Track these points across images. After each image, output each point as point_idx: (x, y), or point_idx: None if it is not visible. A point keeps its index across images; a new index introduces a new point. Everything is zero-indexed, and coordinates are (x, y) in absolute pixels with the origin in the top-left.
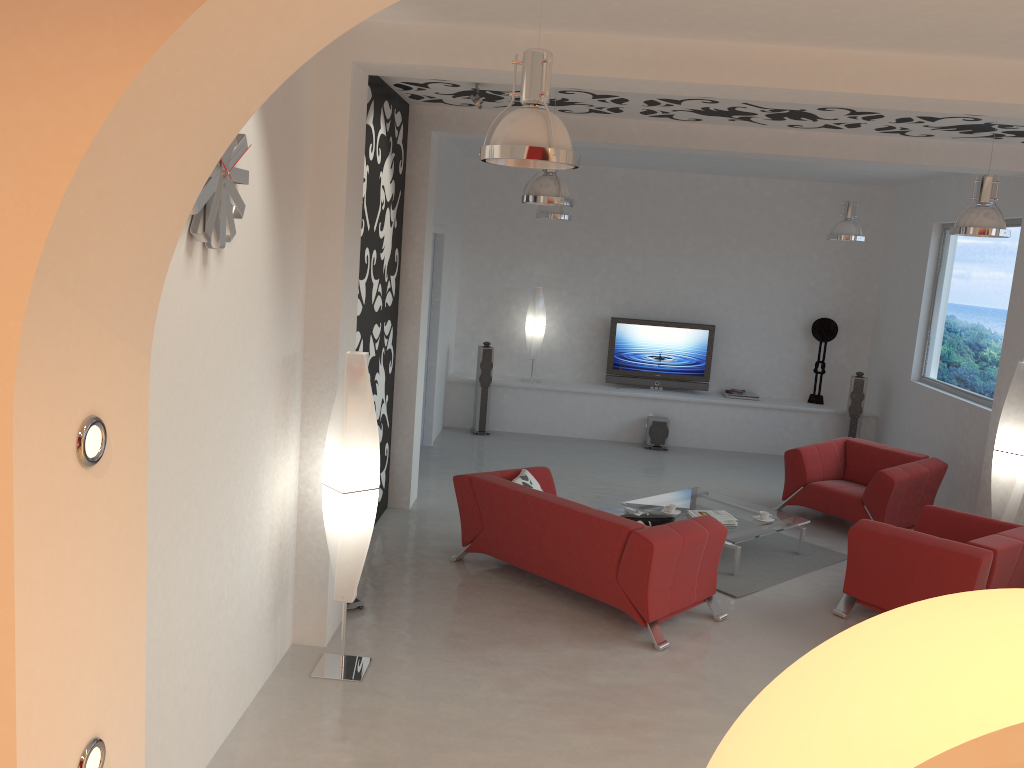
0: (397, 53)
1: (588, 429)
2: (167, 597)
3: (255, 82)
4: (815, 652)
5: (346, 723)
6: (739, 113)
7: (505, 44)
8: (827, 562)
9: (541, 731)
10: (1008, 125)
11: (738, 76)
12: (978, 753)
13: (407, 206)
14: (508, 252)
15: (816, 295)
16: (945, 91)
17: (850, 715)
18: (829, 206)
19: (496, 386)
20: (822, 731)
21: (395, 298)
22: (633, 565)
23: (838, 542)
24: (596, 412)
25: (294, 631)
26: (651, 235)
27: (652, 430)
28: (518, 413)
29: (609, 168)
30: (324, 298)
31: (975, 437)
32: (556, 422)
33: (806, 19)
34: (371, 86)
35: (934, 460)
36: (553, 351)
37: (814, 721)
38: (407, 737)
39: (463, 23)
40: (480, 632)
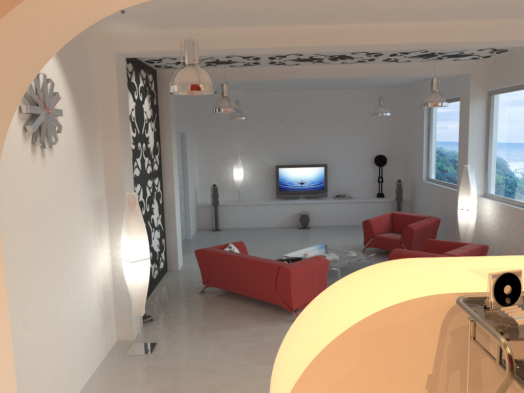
0: (136, 46)
1: (270, 222)
2: (39, 319)
3: (28, 67)
4: (316, 298)
5: (143, 374)
6: (315, 59)
7: (188, 37)
8: None
9: (239, 367)
10: (442, 52)
11: (301, 42)
12: (364, 326)
13: (161, 120)
14: (221, 138)
15: (375, 144)
16: (398, 40)
17: (322, 320)
18: (376, 100)
19: (222, 206)
20: (311, 329)
21: (159, 166)
22: (282, 283)
23: None
24: (273, 213)
25: (117, 334)
26: (291, 123)
27: (301, 219)
28: (234, 218)
29: (266, 92)
30: (114, 168)
31: (453, 204)
32: (253, 220)
33: (324, 12)
34: (132, 63)
35: (433, 218)
36: (249, 185)
37: (310, 326)
38: (173, 377)
39: (166, 29)
40: (211, 324)
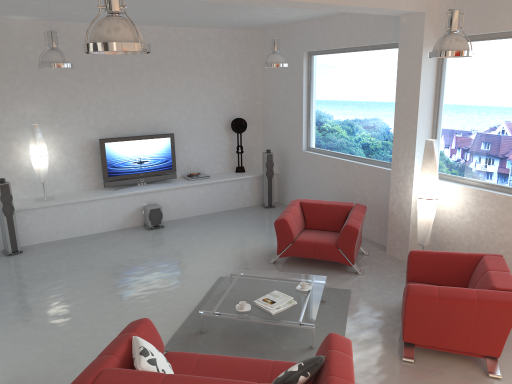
0: None
1: (101, 225)
2: None
3: None
4: None
5: None
6: None
7: None
8: (345, 302)
9: None
10: None
11: None
12: None
13: None
14: None
15: (229, 104)
16: None
17: None
18: (228, 45)
19: (17, 211)
20: None
21: None
22: None
23: (330, 278)
24: (105, 212)
25: None
26: (116, 74)
27: (151, 216)
28: (42, 227)
29: (73, 23)
30: None
31: (368, 184)
32: (75, 226)
33: None
34: None
35: (360, 205)
36: (57, 172)
37: None
38: None
39: None
40: None
